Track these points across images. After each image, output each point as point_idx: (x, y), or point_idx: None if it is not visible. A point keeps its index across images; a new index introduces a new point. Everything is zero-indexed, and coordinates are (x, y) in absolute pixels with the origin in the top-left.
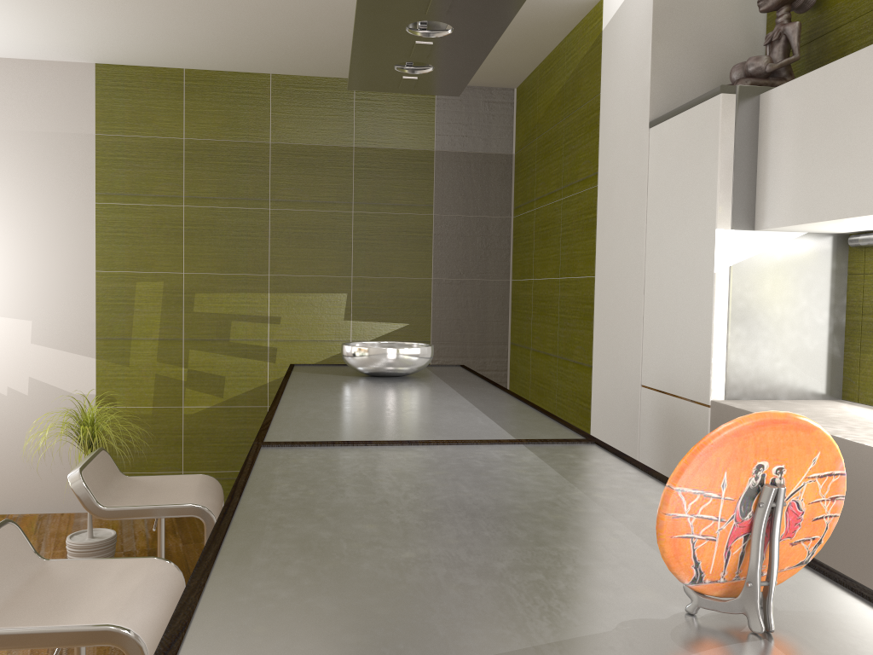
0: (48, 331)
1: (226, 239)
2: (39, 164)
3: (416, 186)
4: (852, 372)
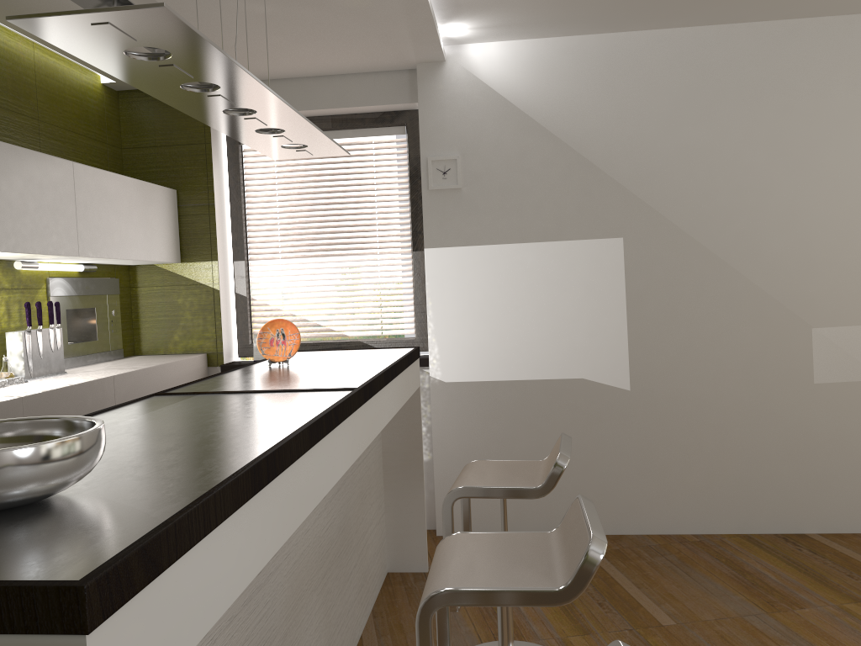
0: None
1: None
2: None
3: None
4: None
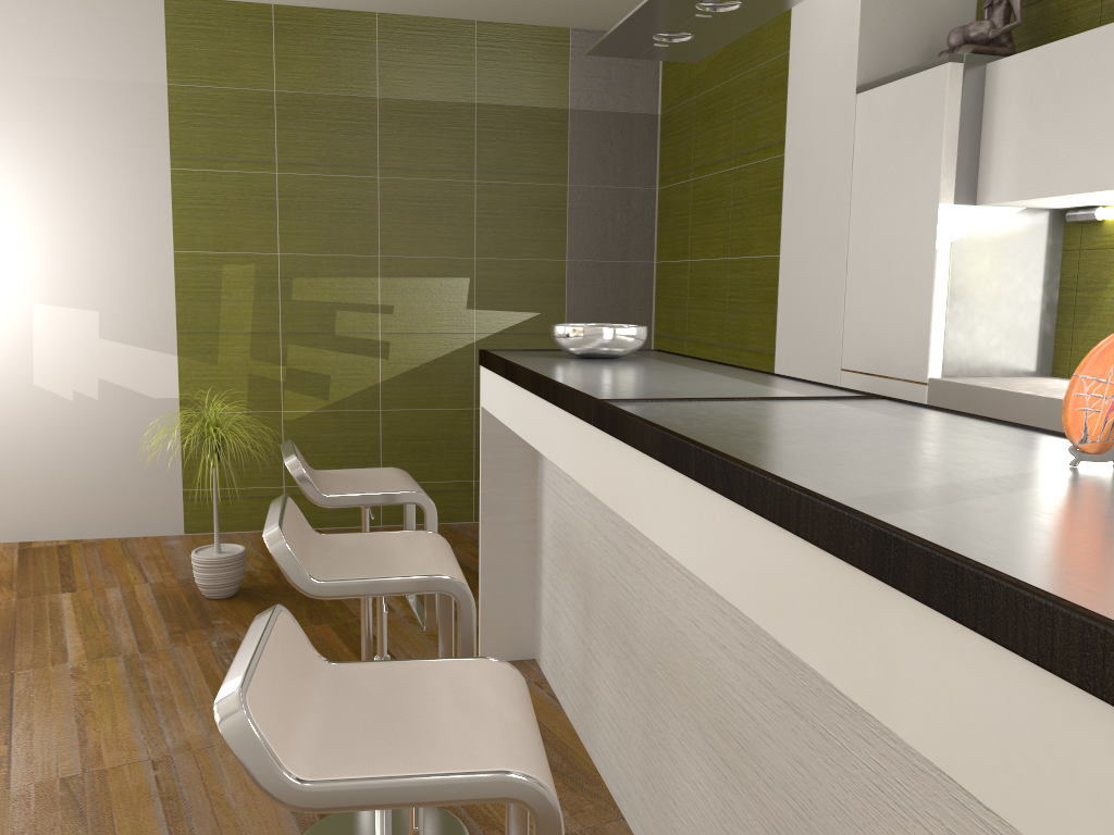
0: (119, 323)
1: (328, 213)
2: (100, 120)
3: (548, 151)
4: (1064, 348)
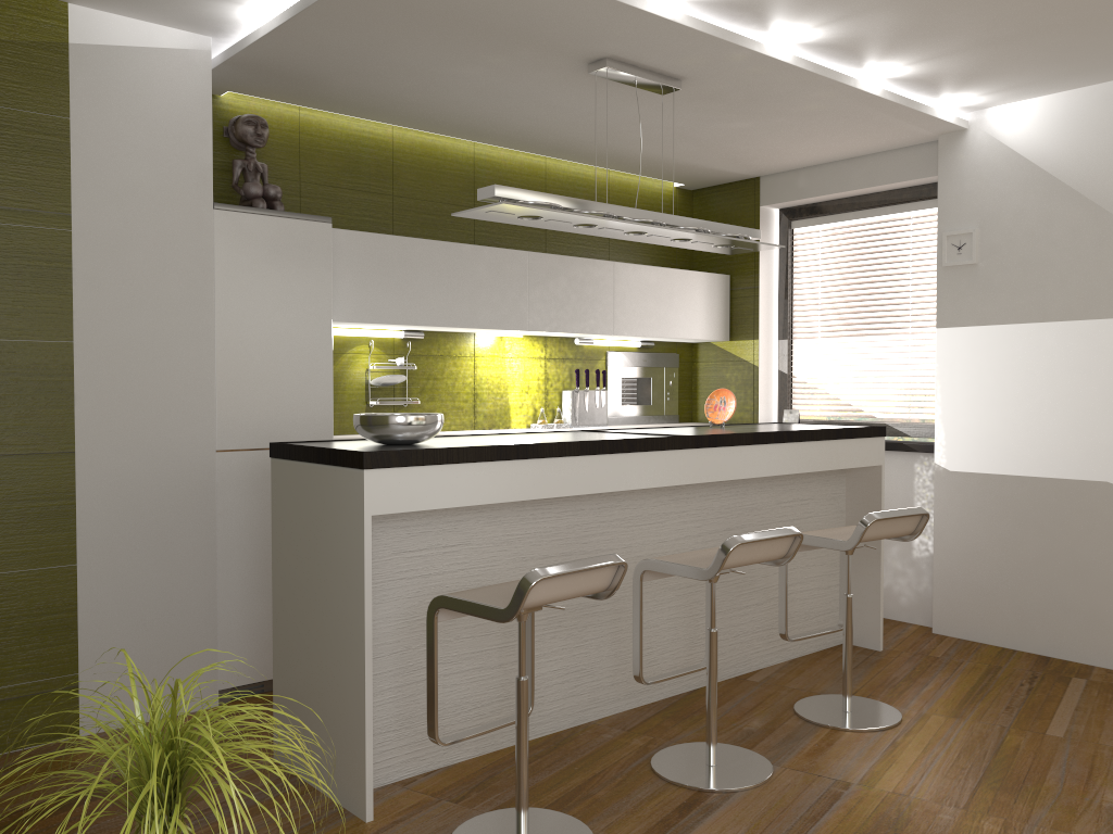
0: None
1: None
2: None
3: None
4: None
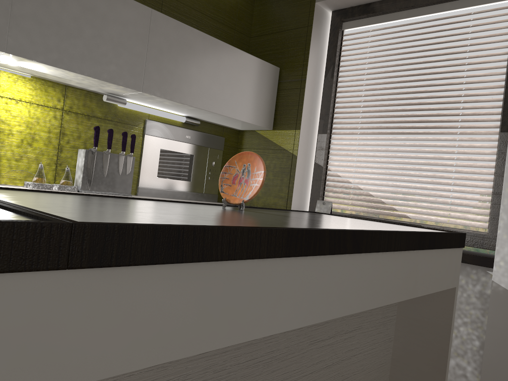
0: None
1: None
2: None
3: None
4: None
